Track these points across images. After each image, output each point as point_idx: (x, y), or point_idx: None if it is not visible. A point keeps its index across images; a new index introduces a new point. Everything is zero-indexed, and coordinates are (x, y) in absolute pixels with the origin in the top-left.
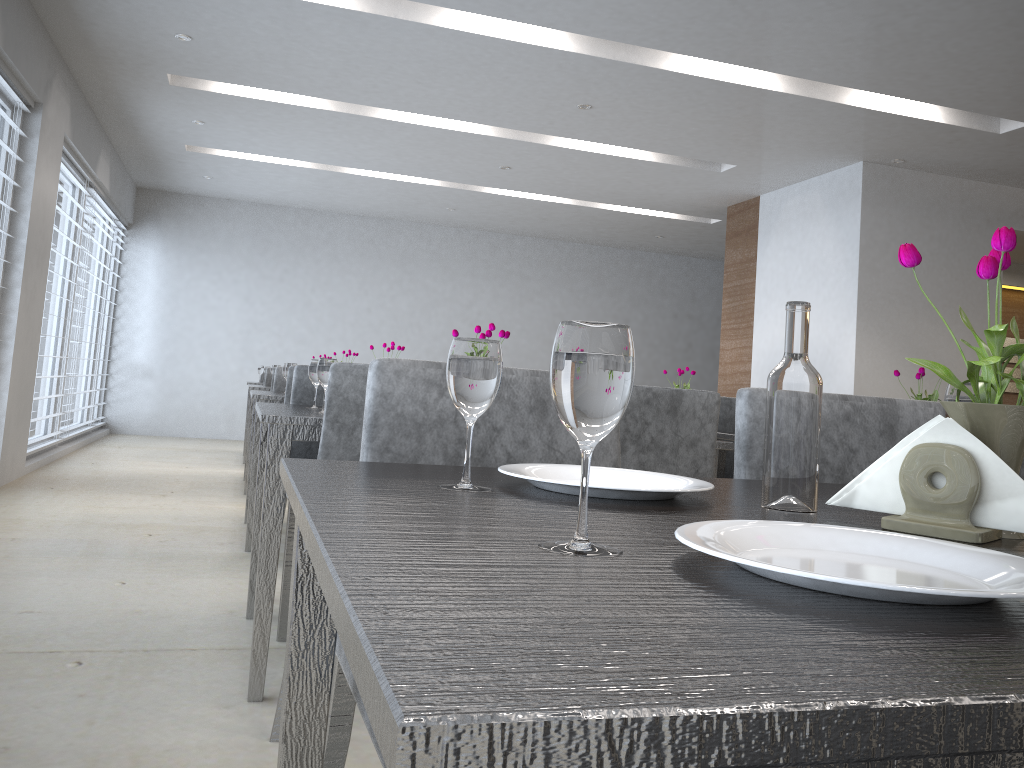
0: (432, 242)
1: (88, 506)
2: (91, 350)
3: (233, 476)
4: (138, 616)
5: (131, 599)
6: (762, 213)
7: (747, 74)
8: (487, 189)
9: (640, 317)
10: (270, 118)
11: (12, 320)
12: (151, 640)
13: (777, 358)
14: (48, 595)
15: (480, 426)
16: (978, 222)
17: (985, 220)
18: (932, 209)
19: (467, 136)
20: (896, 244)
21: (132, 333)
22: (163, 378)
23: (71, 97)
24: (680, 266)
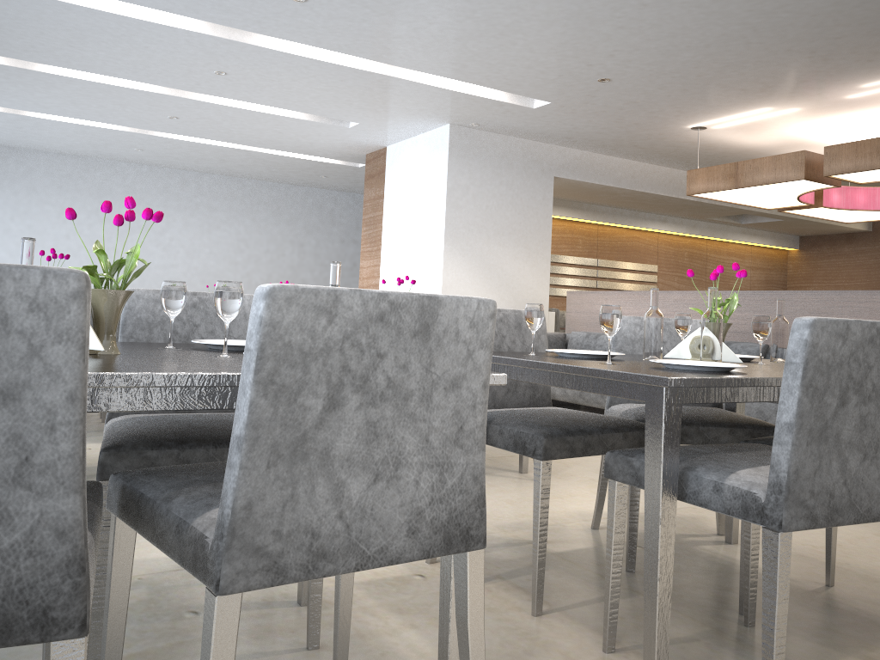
0: (127, 177)
1: None
2: None
3: None
4: None
5: None
6: (388, 160)
7: (340, 56)
8: (165, 134)
9: (313, 242)
10: None
11: None
12: None
13: (396, 274)
14: None
15: None
16: (535, 171)
17: (541, 170)
18: (502, 161)
19: (130, 91)
20: (474, 187)
21: None
22: None
23: None
24: (346, 200)
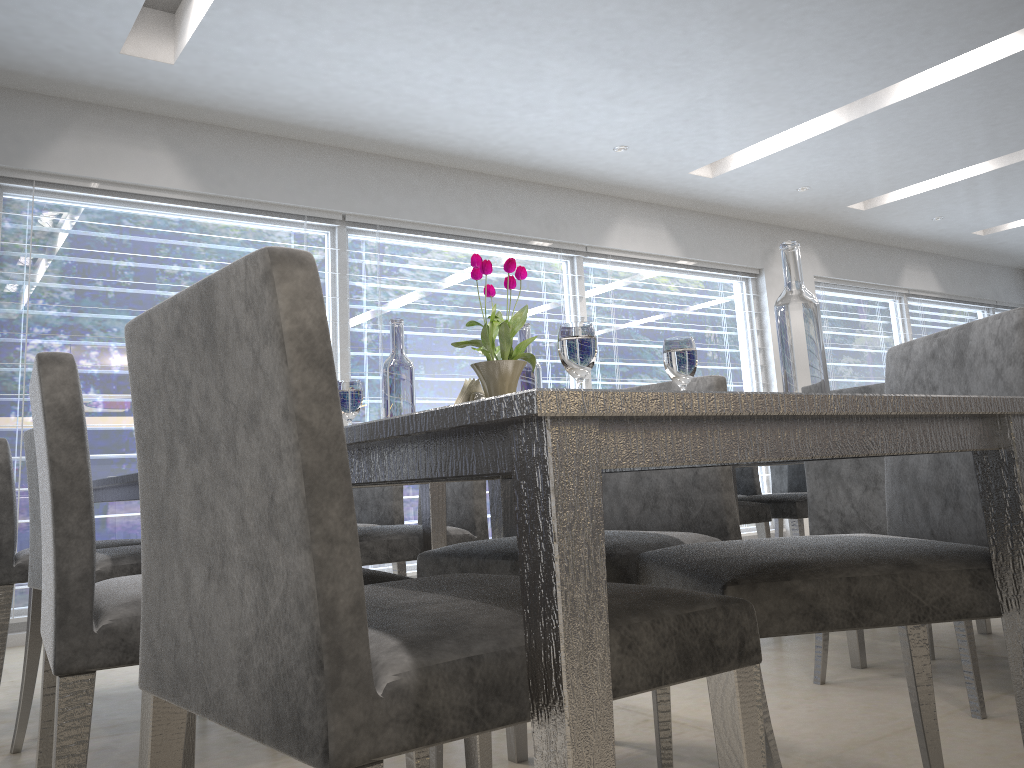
0: None
1: None
2: None
3: None
4: None
5: None
6: None
7: None
8: None
9: None
10: (971, 194)
11: None
12: None
13: None
14: None
15: None
16: None
17: None
18: None
19: None
20: None
21: None
22: None
23: (815, 247)
24: None
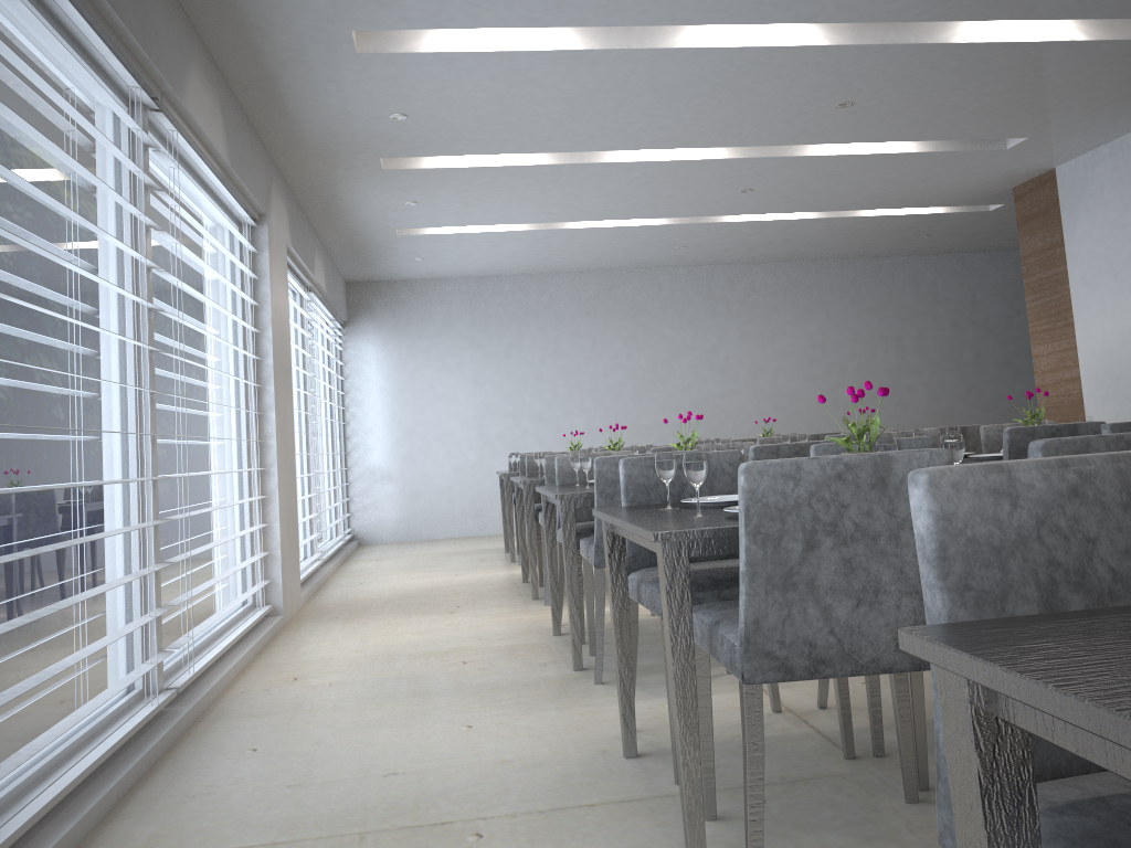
0: (662, 287)
1: (383, 635)
2: (329, 461)
3: (509, 579)
4: (508, 767)
5: (489, 746)
6: (1062, 188)
7: (1046, 28)
8: (723, 218)
9: (913, 332)
10: (486, 184)
11: (271, 446)
12: (538, 797)
13: (1114, 357)
14: (401, 750)
15: (1070, 539)
16: None
17: None
18: None
19: (704, 163)
20: None
21: (364, 436)
22: (403, 479)
23: (286, 202)
24: (951, 266)
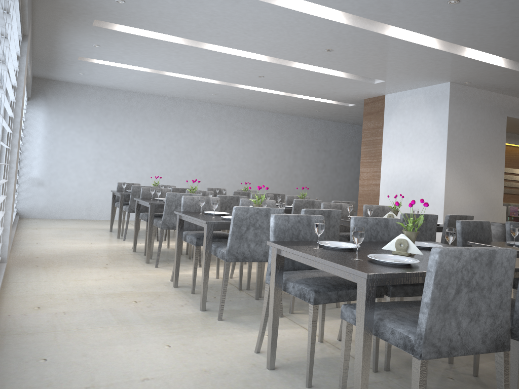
0: (197, 111)
1: (74, 280)
2: None
3: (124, 249)
4: (210, 375)
5: (189, 360)
6: (386, 104)
7: (423, 39)
8: (241, 86)
9: (301, 151)
10: (142, 46)
11: (12, 167)
12: None
13: (396, 178)
14: (140, 362)
15: None
16: (496, 113)
17: (499, 112)
18: (478, 106)
19: (252, 60)
20: (463, 124)
21: (31, 160)
22: (50, 186)
23: (31, 29)
24: (320, 125)
